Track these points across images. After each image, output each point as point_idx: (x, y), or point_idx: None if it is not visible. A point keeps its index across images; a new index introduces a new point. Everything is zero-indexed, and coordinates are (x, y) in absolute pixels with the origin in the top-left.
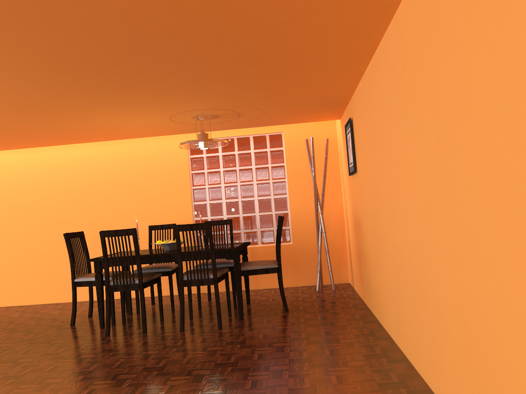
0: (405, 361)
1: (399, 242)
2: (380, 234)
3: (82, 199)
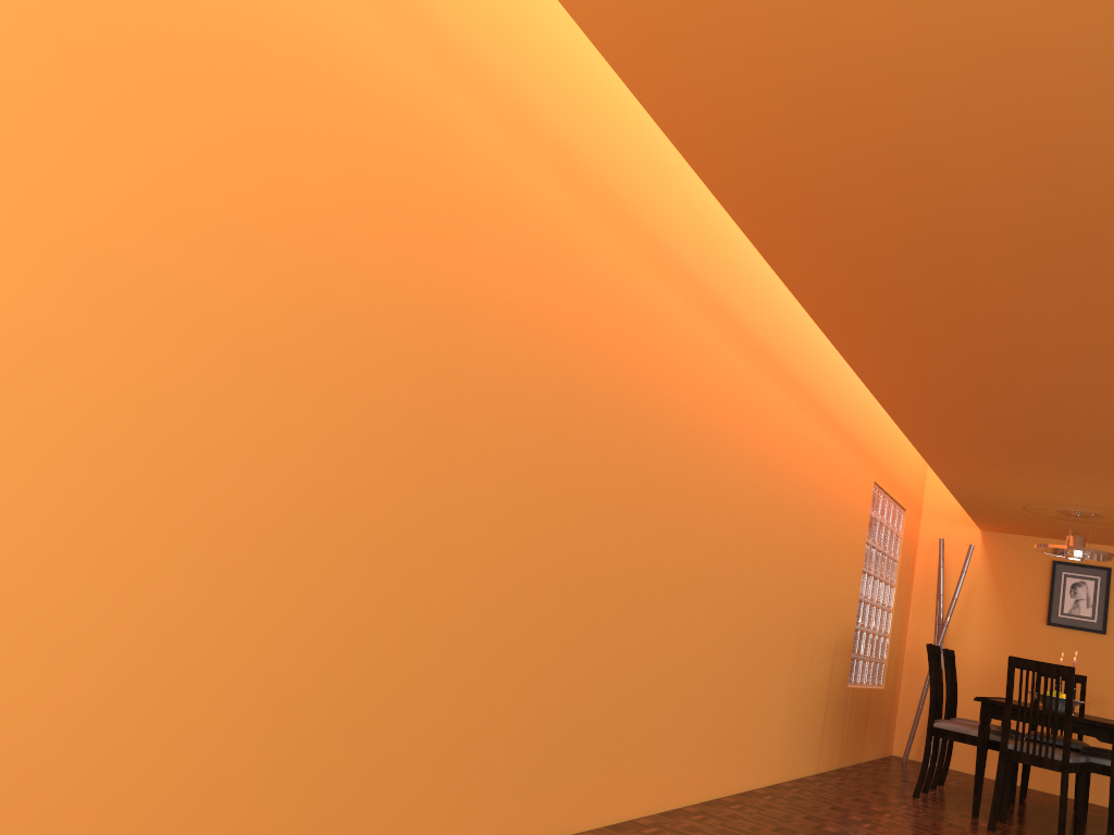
0: None
1: None
2: None
3: (806, 543)
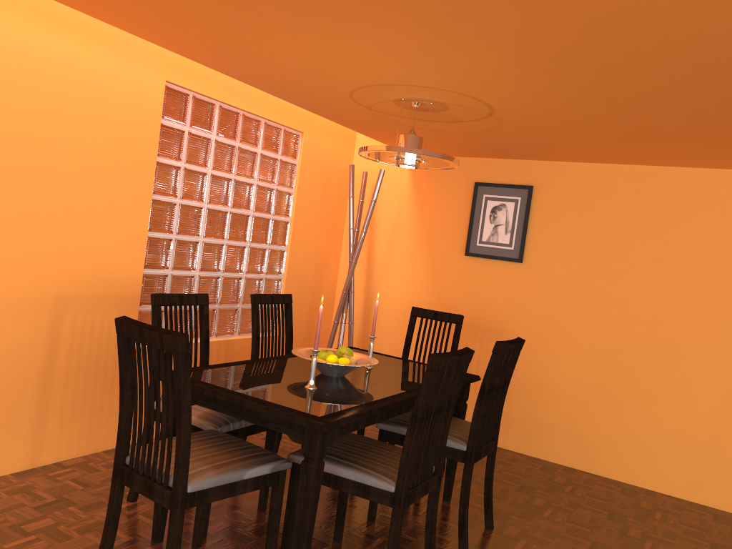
0: None
1: None
2: (656, 369)
3: None
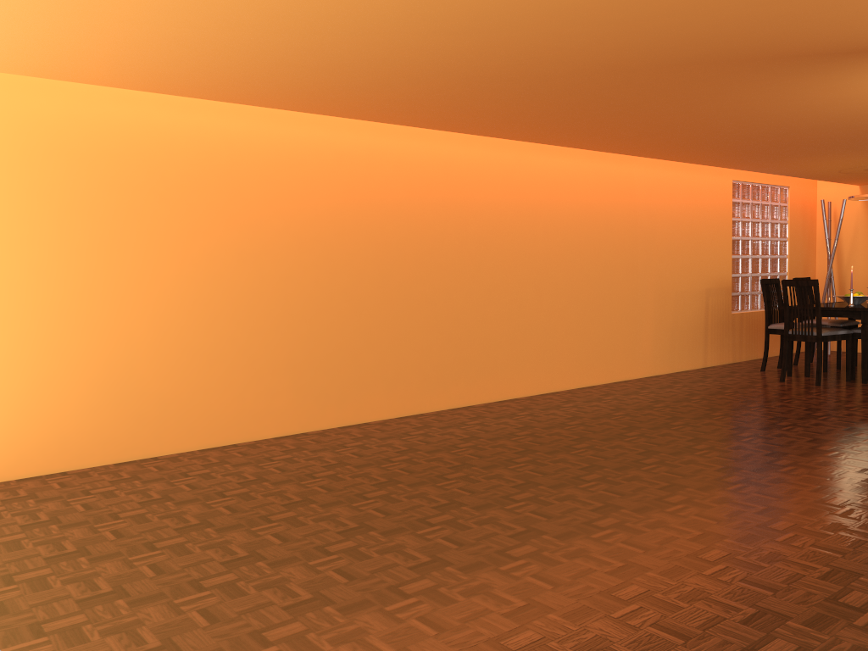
0: None
1: None
2: None
3: (650, 238)
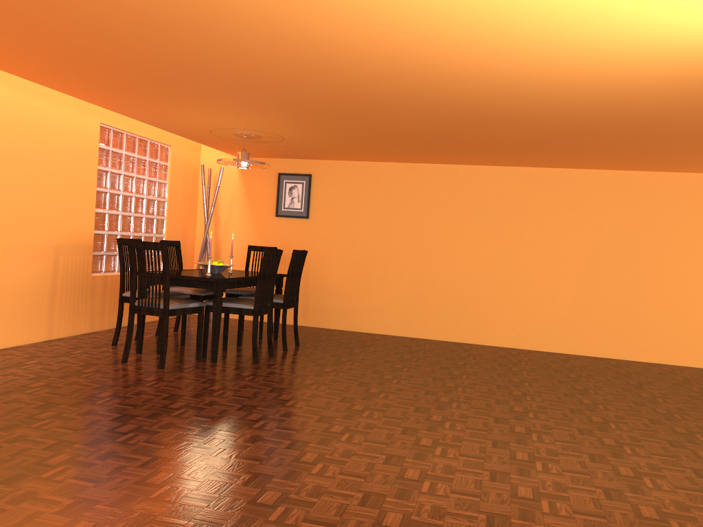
0: (426, 339)
1: (433, 275)
2: (381, 270)
3: None
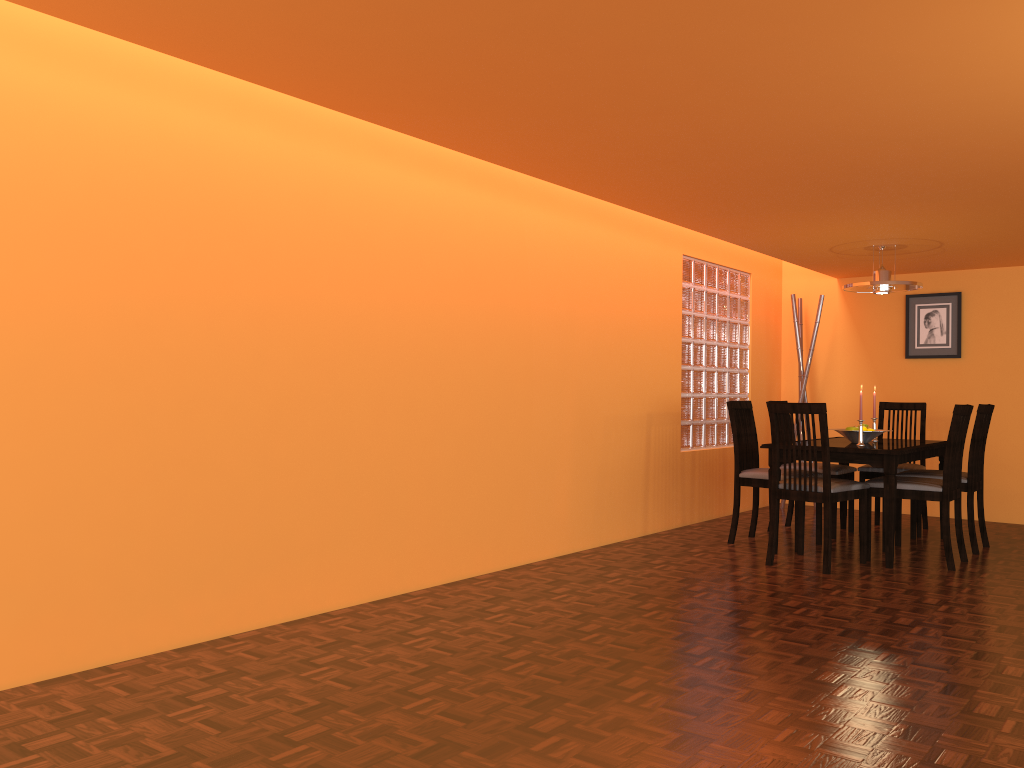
0: None
1: None
2: None
3: (569, 330)
